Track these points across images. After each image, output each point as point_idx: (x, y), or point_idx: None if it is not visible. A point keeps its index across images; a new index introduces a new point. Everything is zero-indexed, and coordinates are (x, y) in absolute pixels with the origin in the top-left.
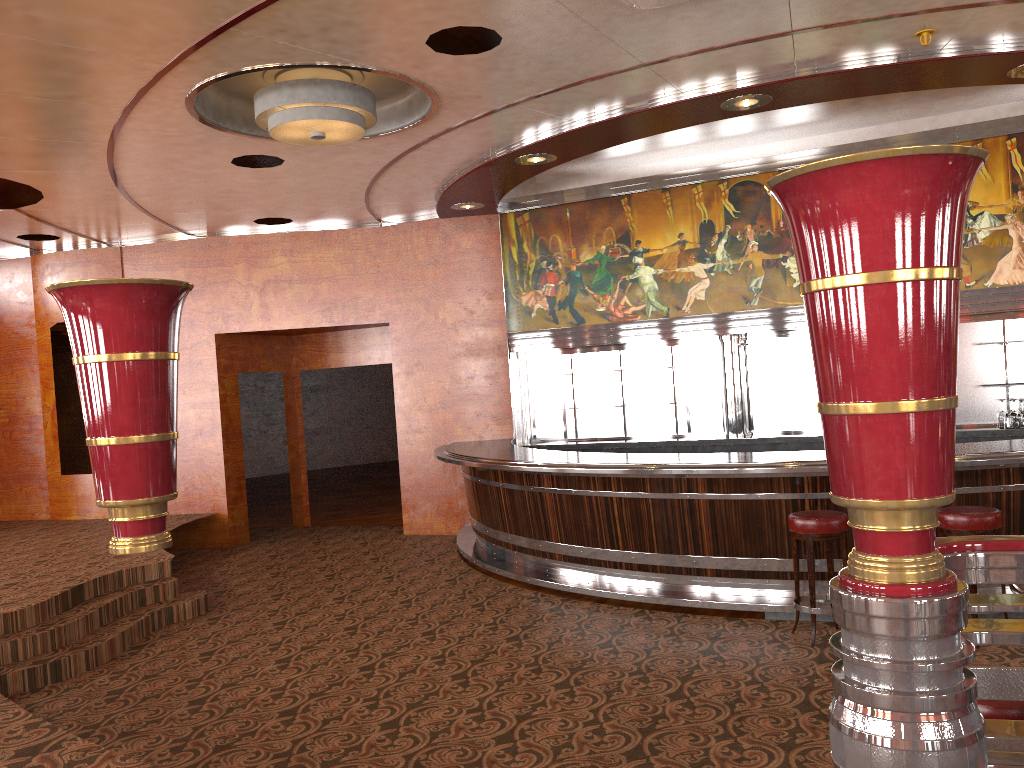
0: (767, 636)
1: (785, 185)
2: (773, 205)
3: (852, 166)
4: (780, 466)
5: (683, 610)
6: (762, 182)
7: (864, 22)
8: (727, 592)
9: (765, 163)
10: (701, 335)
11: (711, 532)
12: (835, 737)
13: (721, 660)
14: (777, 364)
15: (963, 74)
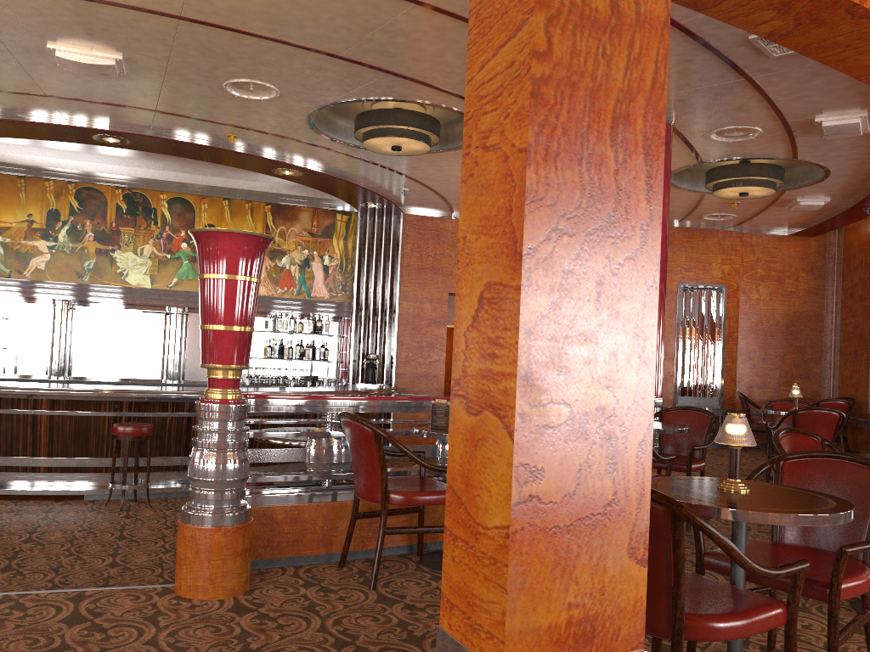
0: (88, 508)
1: (200, 233)
2: (109, 210)
3: (229, 233)
4: (110, 392)
5: (15, 500)
6: (103, 191)
7: (200, 120)
8: (55, 484)
9: (107, 178)
10: (38, 296)
11: (48, 439)
12: (192, 465)
13: (57, 522)
14: (97, 327)
15: (249, 164)
